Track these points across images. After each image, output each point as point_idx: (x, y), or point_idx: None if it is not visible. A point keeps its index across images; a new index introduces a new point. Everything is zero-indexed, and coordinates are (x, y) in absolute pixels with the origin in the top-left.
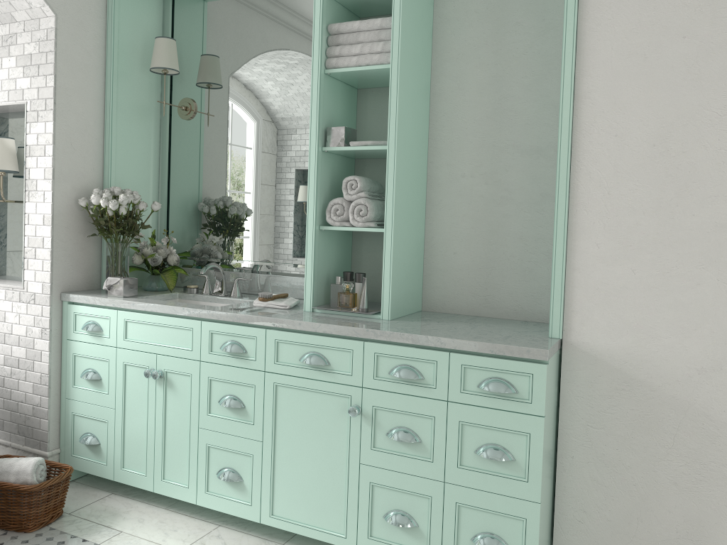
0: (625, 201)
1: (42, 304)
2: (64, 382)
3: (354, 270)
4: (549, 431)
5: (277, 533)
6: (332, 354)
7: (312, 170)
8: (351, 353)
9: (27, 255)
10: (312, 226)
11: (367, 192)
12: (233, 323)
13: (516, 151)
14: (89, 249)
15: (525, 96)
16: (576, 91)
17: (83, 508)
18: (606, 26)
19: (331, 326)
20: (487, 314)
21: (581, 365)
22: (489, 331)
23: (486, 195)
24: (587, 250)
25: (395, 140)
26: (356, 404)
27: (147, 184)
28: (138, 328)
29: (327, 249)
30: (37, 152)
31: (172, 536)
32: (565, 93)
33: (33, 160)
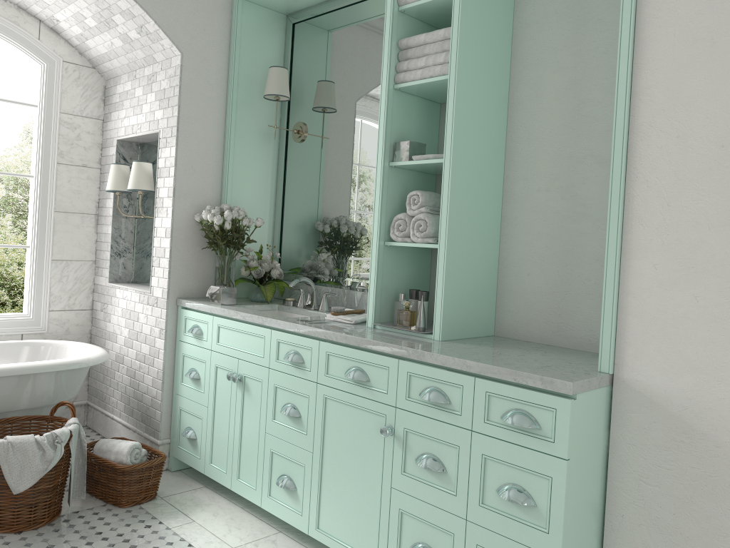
0: (687, 213)
1: (161, 307)
2: (175, 379)
3: (432, 289)
4: (585, 479)
5: None
6: (372, 370)
7: (378, 185)
8: (387, 371)
9: (154, 264)
10: (375, 241)
11: (429, 207)
12: (297, 333)
13: (594, 161)
14: (205, 260)
15: (605, 100)
16: (633, 88)
17: (175, 495)
18: (668, 11)
19: (371, 341)
20: (560, 343)
21: (633, 407)
22: (534, 360)
23: (562, 211)
24: (643, 272)
25: (450, 152)
26: (389, 424)
27: (263, 203)
28: (227, 334)
29: (396, 265)
30: (164, 174)
31: (234, 533)
32: (620, 91)
33: (161, 181)
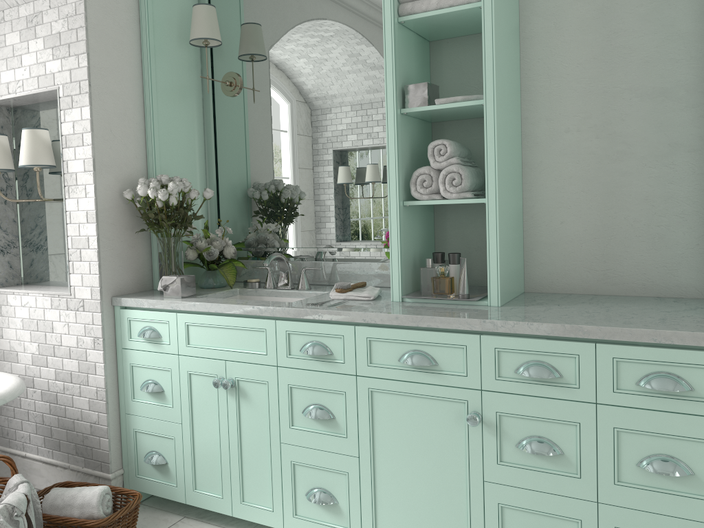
0: None
1: (92, 310)
2: (122, 396)
3: (439, 250)
4: None
5: None
6: (440, 352)
7: (391, 137)
8: (464, 350)
9: (71, 258)
10: (395, 201)
11: (458, 158)
12: (312, 320)
13: (634, 95)
14: (137, 246)
15: (642, 29)
16: None
17: None
18: None
19: (437, 318)
20: (607, 291)
21: None
22: (632, 313)
23: (598, 151)
24: None
25: (493, 91)
26: (474, 411)
27: (193, 171)
28: (202, 332)
29: (412, 228)
30: (75, 142)
31: None
32: None
33: (70, 152)
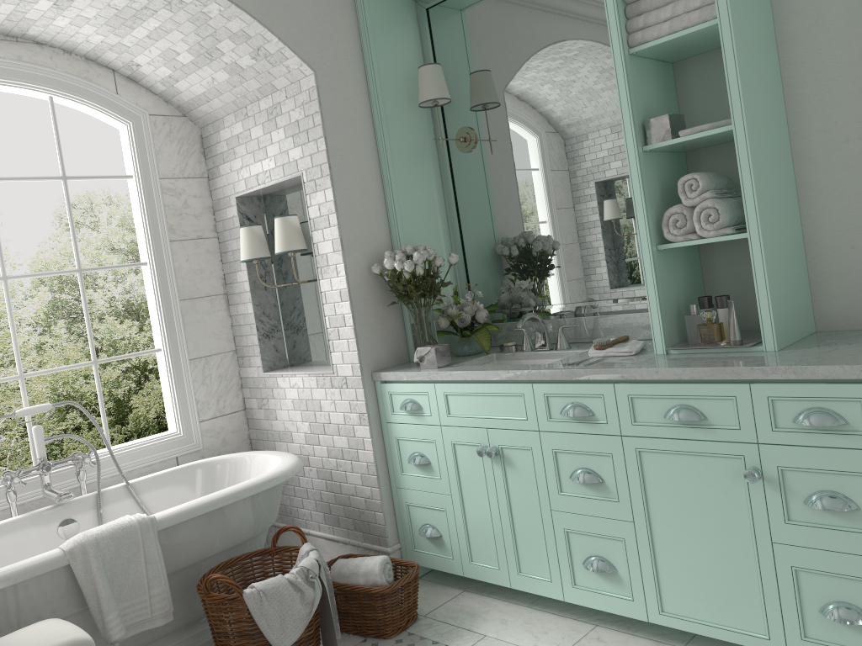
0: None
1: (354, 387)
2: (391, 470)
3: (709, 292)
4: None
5: (670, 633)
6: (707, 405)
7: (635, 178)
8: (733, 401)
9: (331, 337)
10: (646, 247)
11: (713, 191)
12: (570, 381)
13: None
14: (390, 319)
15: None
16: None
17: (437, 609)
18: None
19: (700, 369)
20: None
21: None
22: None
23: None
24: None
25: (742, 115)
26: (752, 466)
27: (437, 236)
28: (461, 401)
29: (671, 273)
30: (322, 224)
31: (544, 640)
32: None
33: (318, 234)
